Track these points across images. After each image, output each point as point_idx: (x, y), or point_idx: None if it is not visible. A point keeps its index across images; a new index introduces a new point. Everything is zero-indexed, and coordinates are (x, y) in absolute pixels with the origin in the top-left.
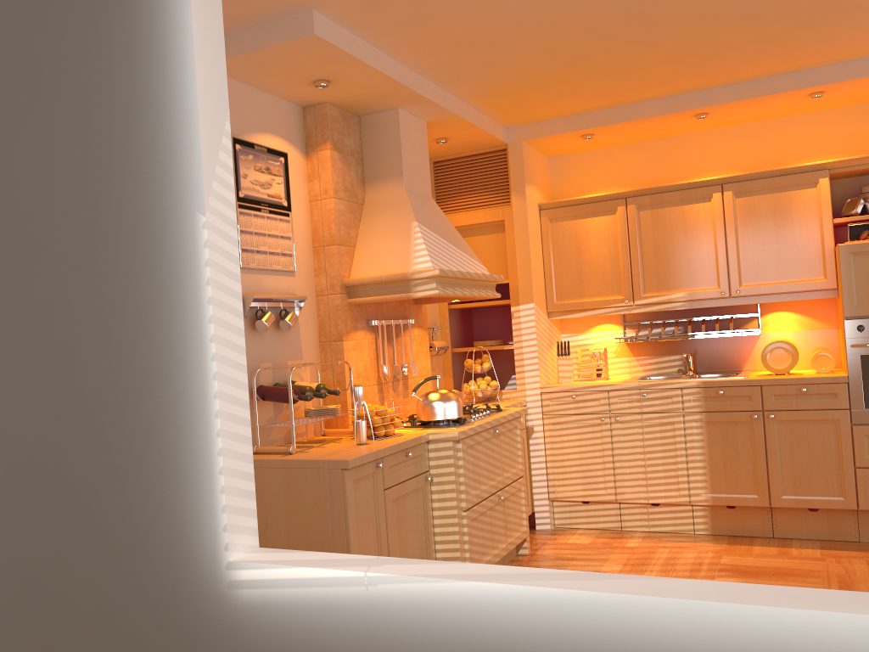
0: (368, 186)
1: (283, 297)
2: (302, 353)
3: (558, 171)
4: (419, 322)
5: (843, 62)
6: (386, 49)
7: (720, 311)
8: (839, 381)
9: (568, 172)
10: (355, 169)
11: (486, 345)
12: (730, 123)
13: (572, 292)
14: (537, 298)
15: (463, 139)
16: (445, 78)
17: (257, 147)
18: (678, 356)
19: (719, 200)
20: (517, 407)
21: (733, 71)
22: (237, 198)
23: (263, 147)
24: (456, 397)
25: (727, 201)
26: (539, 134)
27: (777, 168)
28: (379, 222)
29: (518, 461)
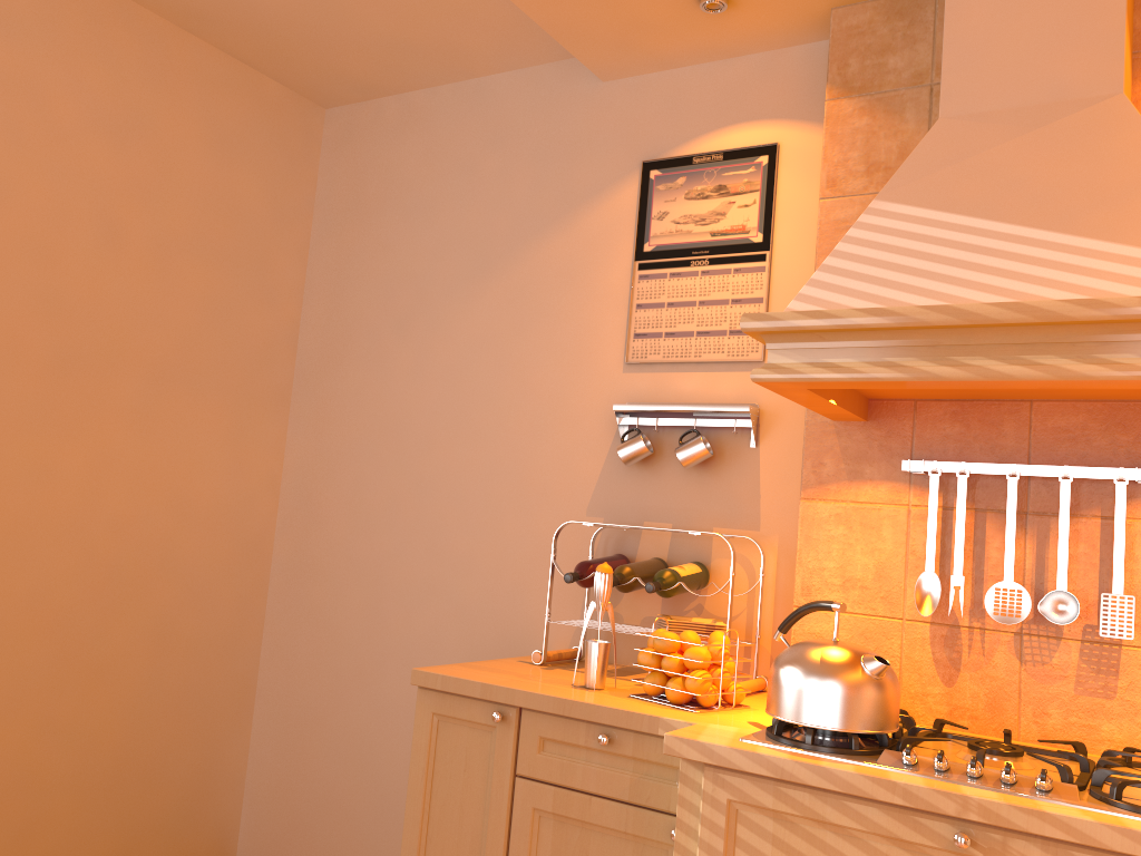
0: None
1: (679, 408)
2: (760, 518)
3: None
4: None
5: None
6: None
7: None
8: None
9: None
10: (923, 111)
11: None
12: None
13: None
14: None
15: None
16: None
17: (699, 159)
18: None
19: None
20: None
21: None
22: (638, 255)
23: (714, 154)
24: (807, 667)
25: None
26: None
27: None
28: None
29: None
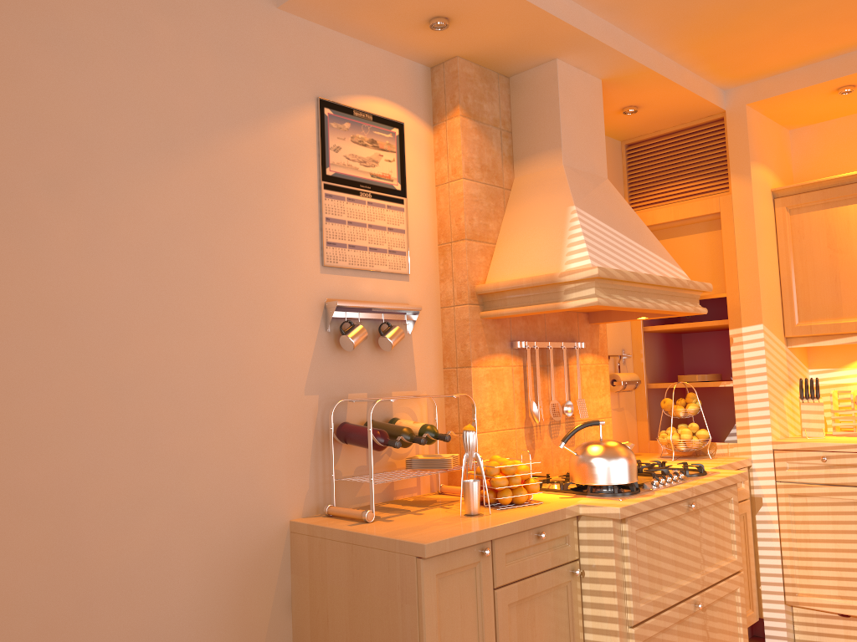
0: (518, 165)
1: (382, 306)
2: (416, 382)
3: (803, 147)
4: (594, 346)
5: None
6: None
7: None
8: None
9: (818, 148)
10: (499, 143)
11: (695, 380)
12: None
13: (823, 310)
14: (768, 317)
15: (660, 107)
16: (619, 7)
17: (358, 113)
18: None
19: None
20: (731, 470)
21: None
22: (322, 176)
23: (367, 113)
24: (625, 453)
25: None
26: (770, 92)
27: None
28: (528, 209)
29: (732, 549)
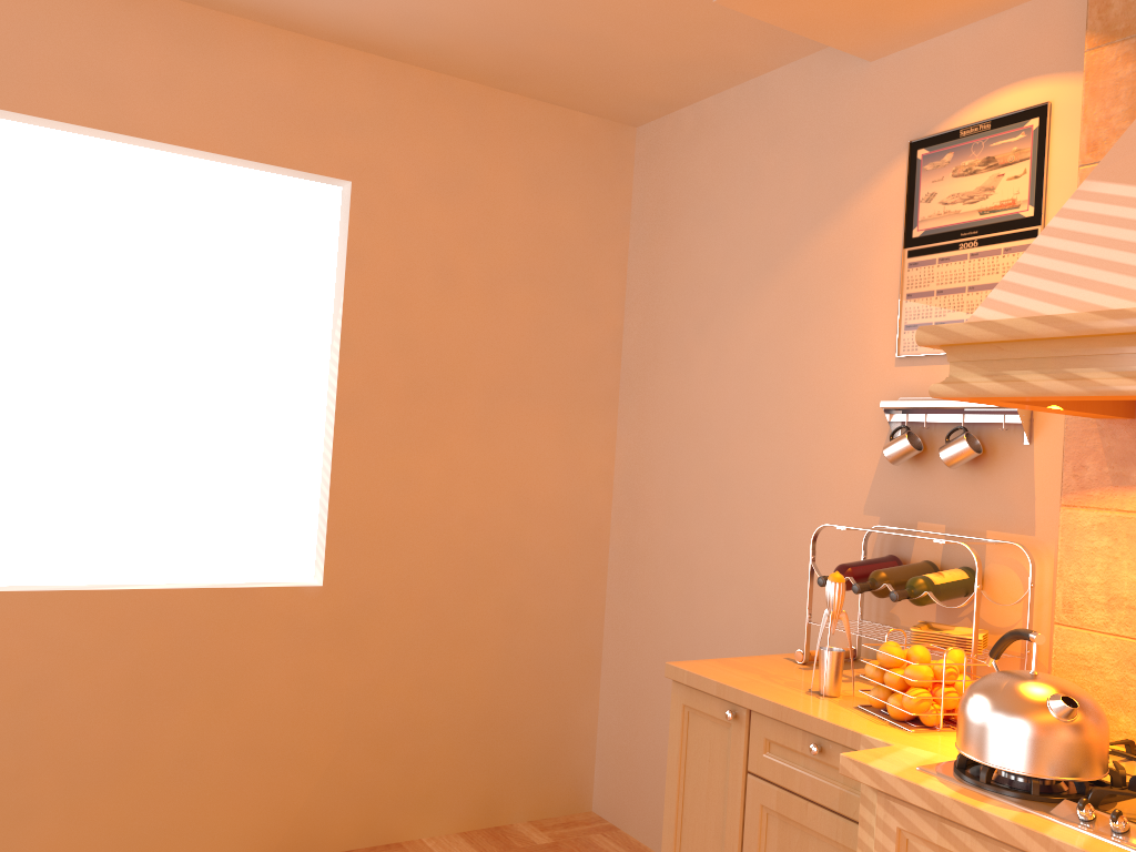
0: None
1: (944, 405)
2: (1035, 522)
3: None
4: None
5: None
6: None
7: None
8: None
9: None
10: None
11: None
12: None
13: None
14: None
15: None
16: None
17: (966, 131)
18: None
19: None
20: None
21: None
22: (907, 242)
23: (982, 123)
24: (985, 701)
25: None
26: None
27: None
28: None
29: None
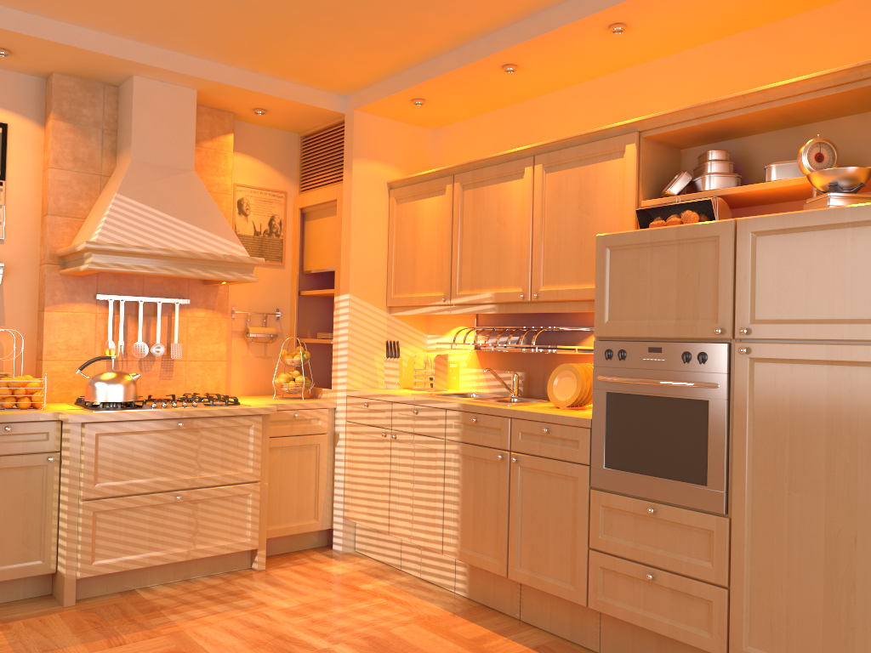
0: (118, 157)
1: None
2: (5, 319)
3: (439, 145)
4: (210, 303)
5: None
6: (31, 11)
7: (561, 322)
8: (582, 425)
9: (446, 147)
10: (100, 140)
11: (322, 337)
12: (580, 77)
13: (406, 285)
14: (361, 289)
15: (284, 109)
16: (154, 39)
17: None
18: (518, 373)
19: (529, 176)
20: (267, 406)
21: (477, 5)
22: None
23: None
24: (115, 380)
25: (537, 177)
26: (366, 101)
27: (584, 132)
28: (106, 193)
29: (249, 464)
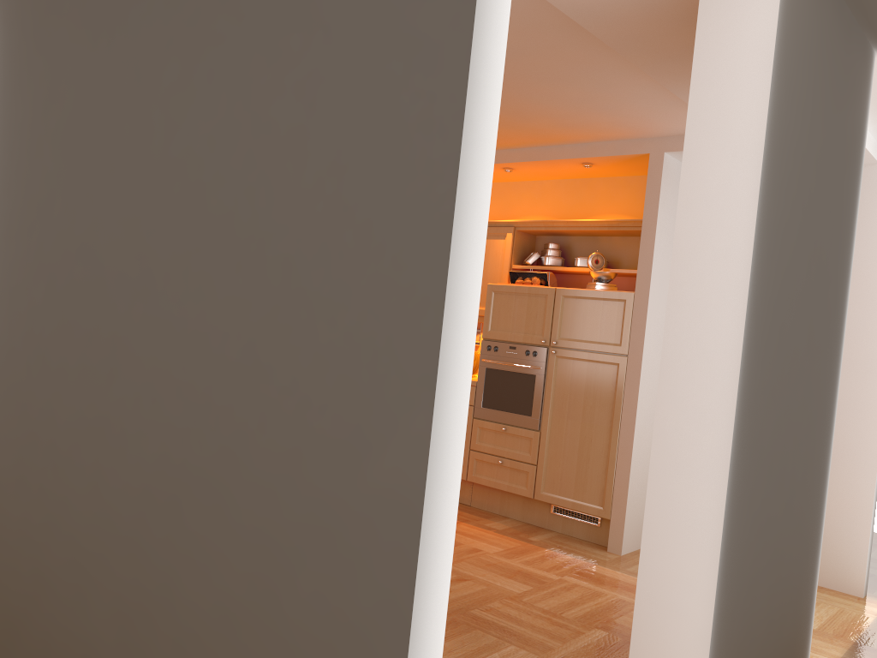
0: None
1: None
2: None
3: None
4: None
5: (510, 148)
6: None
7: None
8: (471, 384)
9: None
10: None
11: None
12: None
13: None
14: None
15: None
16: None
17: None
18: None
19: None
20: None
21: None
22: None
23: None
24: None
25: None
26: None
27: None
28: None
29: None
